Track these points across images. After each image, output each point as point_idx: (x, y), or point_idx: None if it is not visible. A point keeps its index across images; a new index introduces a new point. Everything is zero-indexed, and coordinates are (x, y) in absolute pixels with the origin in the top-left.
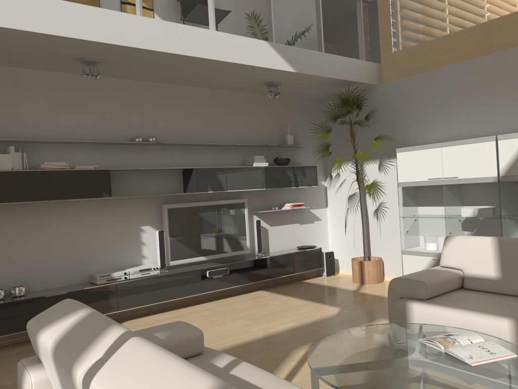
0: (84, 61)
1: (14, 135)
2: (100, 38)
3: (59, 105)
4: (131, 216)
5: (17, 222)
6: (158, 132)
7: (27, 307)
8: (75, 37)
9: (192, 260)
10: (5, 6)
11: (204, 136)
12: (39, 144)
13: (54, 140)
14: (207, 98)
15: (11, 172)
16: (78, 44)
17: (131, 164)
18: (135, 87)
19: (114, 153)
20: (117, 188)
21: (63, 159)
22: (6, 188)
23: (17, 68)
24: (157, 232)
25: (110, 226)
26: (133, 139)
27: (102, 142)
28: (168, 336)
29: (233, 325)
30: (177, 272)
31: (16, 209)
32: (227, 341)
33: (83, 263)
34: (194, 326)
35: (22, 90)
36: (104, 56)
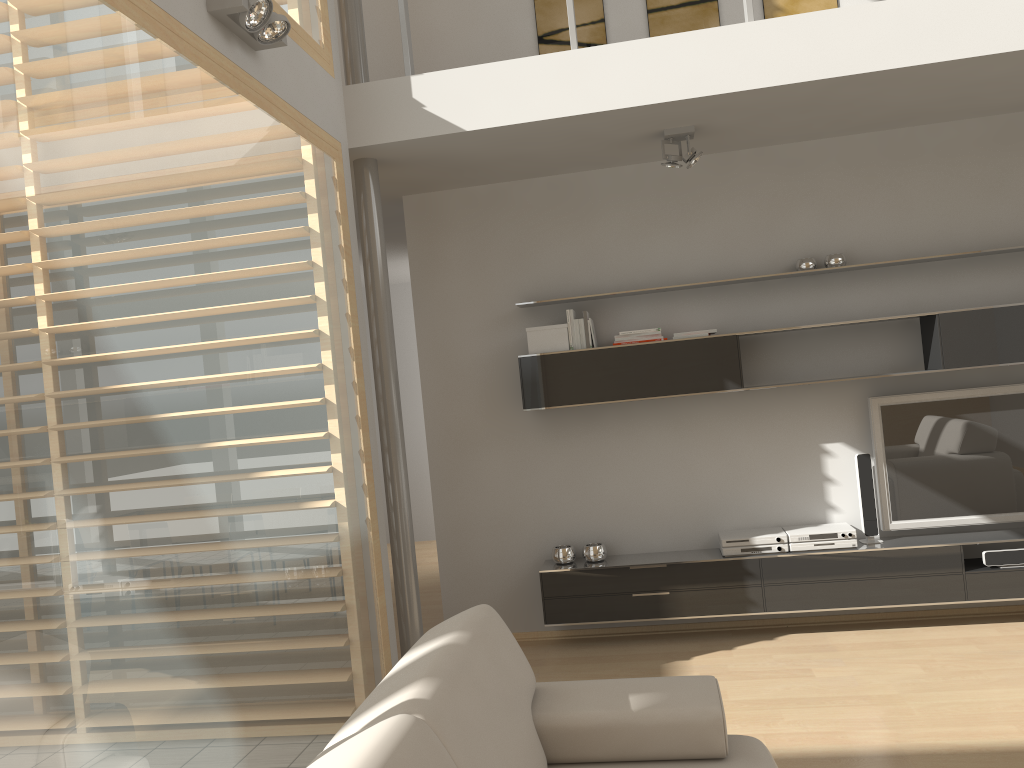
0: (666, 138)
1: (582, 289)
2: (665, 94)
3: (652, 222)
4: (800, 423)
5: (592, 435)
6: (856, 241)
7: (601, 582)
8: (619, 106)
9: (949, 521)
10: (506, 89)
11: (978, 233)
12: (620, 298)
13: (637, 290)
14: (984, 141)
15: (568, 354)
16: (633, 116)
17: (795, 317)
18: (799, 156)
19: (759, 299)
20: (767, 367)
21: (662, 320)
22: (562, 381)
23: (581, 172)
24: (855, 457)
25: (756, 443)
26: (795, 266)
27: (726, 281)
28: (648, 706)
29: (1002, 695)
30: (898, 547)
31: (590, 413)
32: (954, 732)
33: (706, 512)
34: (714, 698)
35: (589, 208)
36: (698, 121)
